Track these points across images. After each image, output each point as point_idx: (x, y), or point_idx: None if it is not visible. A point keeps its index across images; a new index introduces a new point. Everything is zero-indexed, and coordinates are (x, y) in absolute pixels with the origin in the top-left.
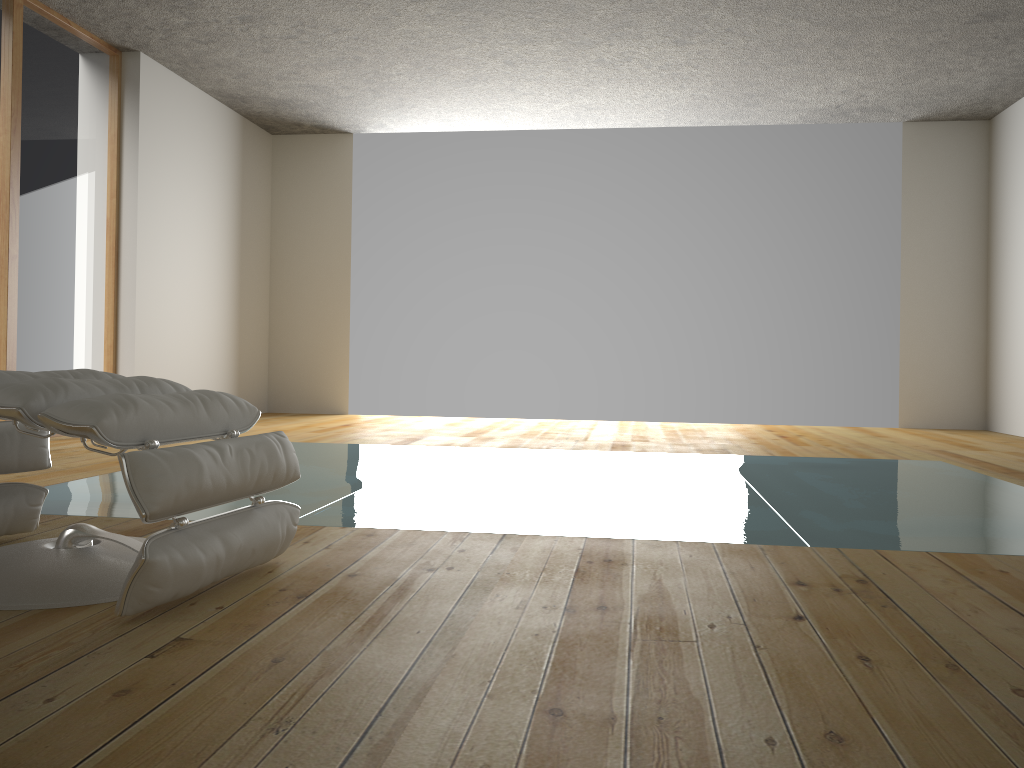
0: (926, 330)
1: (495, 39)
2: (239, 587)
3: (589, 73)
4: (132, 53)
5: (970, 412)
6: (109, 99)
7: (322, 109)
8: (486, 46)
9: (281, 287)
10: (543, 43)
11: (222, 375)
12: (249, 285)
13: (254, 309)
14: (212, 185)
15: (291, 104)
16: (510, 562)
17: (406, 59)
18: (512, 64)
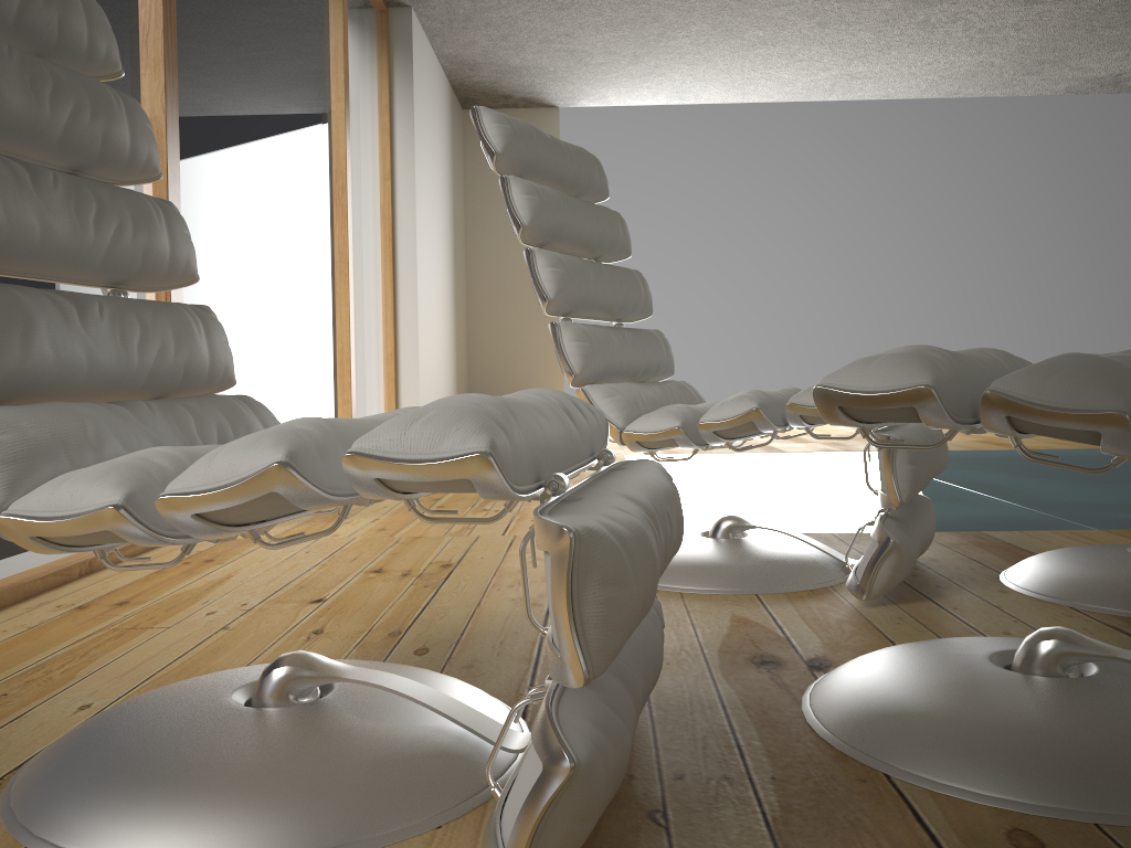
0: None
1: None
2: None
3: (897, 36)
4: (401, 9)
5: None
6: (382, 63)
7: (553, 78)
8: (817, 4)
9: (480, 285)
10: (884, 1)
11: (451, 386)
12: (458, 283)
13: (461, 311)
14: (442, 166)
15: (523, 72)
16: None
17: (712, 18)
18: (824, 25)
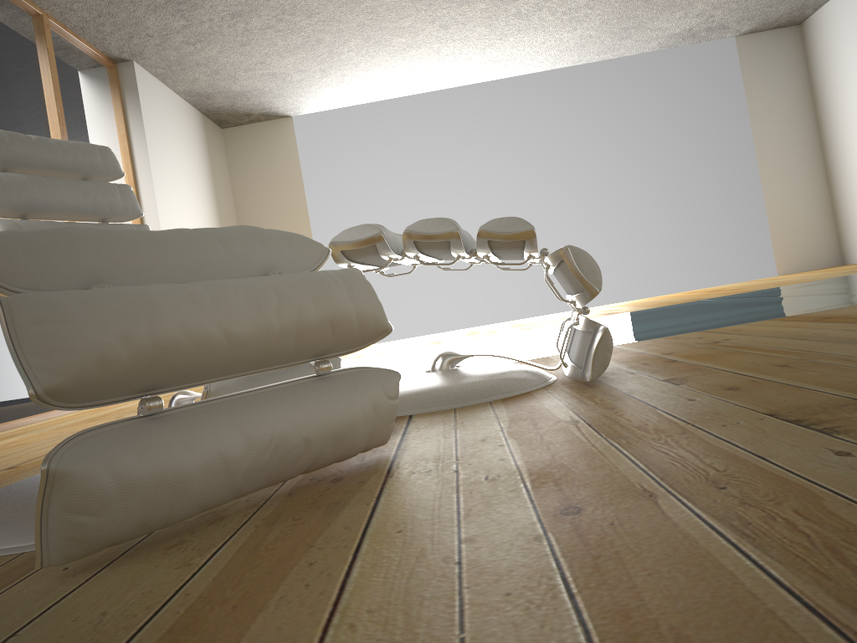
0: (784, 195)
1: (439, 4)
2: (606, 370)
3: (505, 26)
4: (126, 63)
5: (829, 253)
6: (115, 104)
7: (273, 96)
8: (430, 12)
9: None
10: (477, 2)
11: None
12: None
13: None
14: (195, 172)
15: (248, 95)
16: (759, 331)
17: (359, 35)
18: (446, 27)
